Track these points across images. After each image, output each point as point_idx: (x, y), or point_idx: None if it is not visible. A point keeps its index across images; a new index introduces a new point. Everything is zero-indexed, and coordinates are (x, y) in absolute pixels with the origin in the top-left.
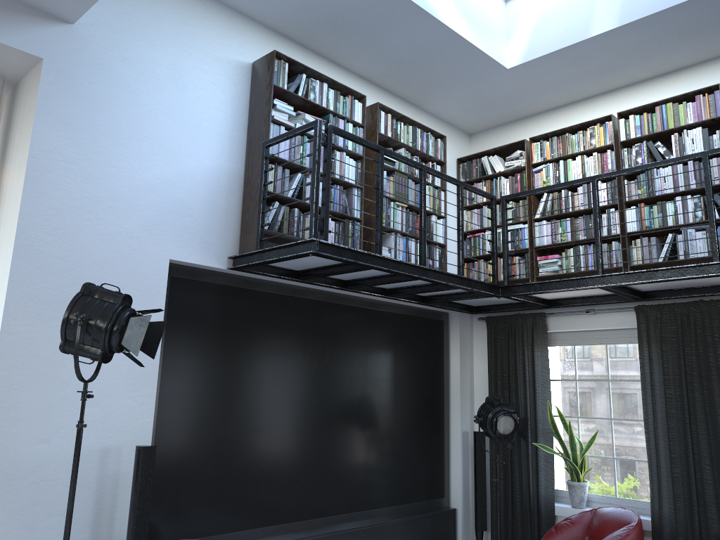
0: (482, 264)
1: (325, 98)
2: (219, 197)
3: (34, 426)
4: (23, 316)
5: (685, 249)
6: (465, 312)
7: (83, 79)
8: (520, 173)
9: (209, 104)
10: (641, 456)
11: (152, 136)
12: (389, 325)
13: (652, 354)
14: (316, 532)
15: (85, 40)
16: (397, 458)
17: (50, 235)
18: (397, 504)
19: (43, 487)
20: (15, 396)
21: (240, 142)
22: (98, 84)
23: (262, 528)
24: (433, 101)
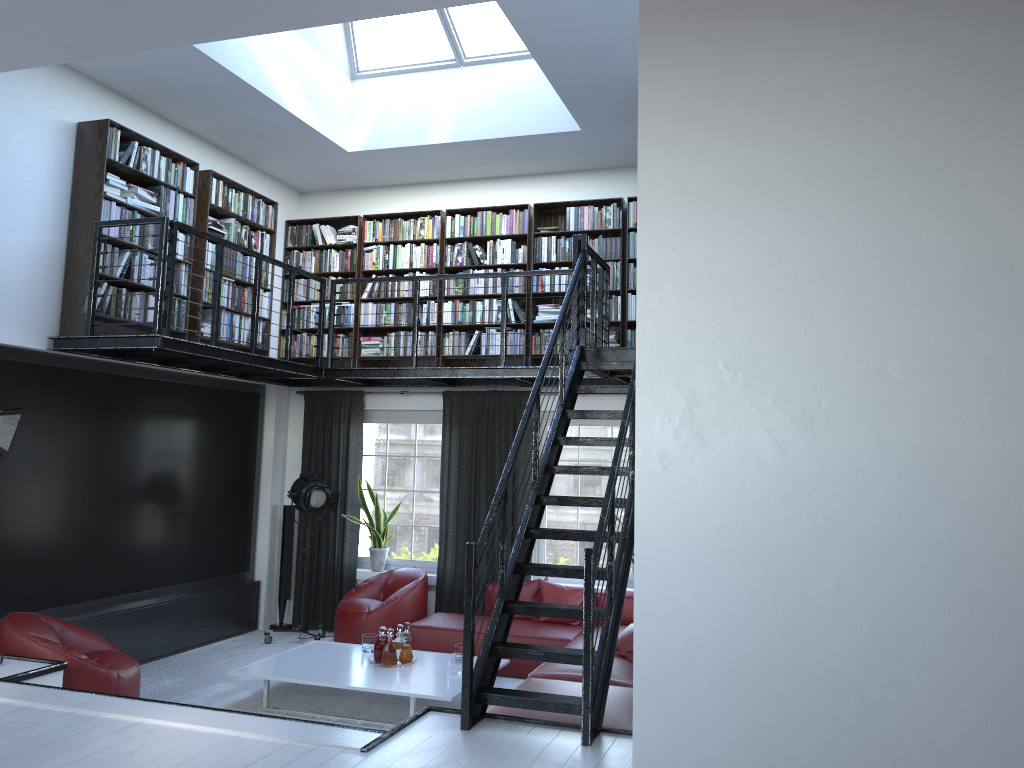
0: (305, 338)
1: (157, 168)
2: (41, 274)
3: None
4: None
5: (487, 346)
6: (284, 385)
7: None
8: (351, 249)
9: (32, 172)
10: (435, 523)
11: None
12: (205, 400)
13: (452, 435)
14: (125, 607)
15: None
16: (205, 533)
17: None
18: (203, 578)
19: None
20: None
21: (63, 212)
22: None
23: (72, 605)
24: (267, 162)
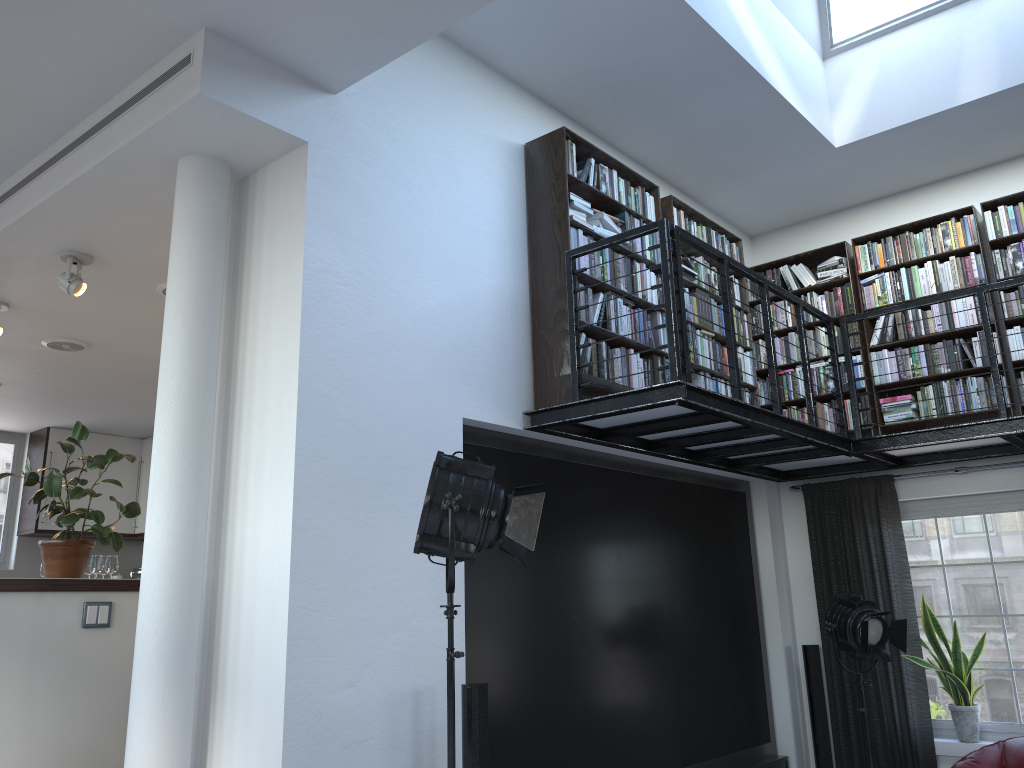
0: (795, 412)
1: (617, 191)
2: (506, 330)
3: (339, 663)
4: (315, 505)
5: None
6: (773, 479)
7: (352, 169)
8: (841, 286)
9: (485, 201)
10: None
11: (430, 247)
12: (690, 501)
13: None
14: None
15: (350, 116)
16: (716, 688)
17: (334, 388)
18: (722, 754)
19: (356, 752)
20: (314, 621)
21: (521, 252)
22: (367, 175)
23: None
24: (719, 192)
